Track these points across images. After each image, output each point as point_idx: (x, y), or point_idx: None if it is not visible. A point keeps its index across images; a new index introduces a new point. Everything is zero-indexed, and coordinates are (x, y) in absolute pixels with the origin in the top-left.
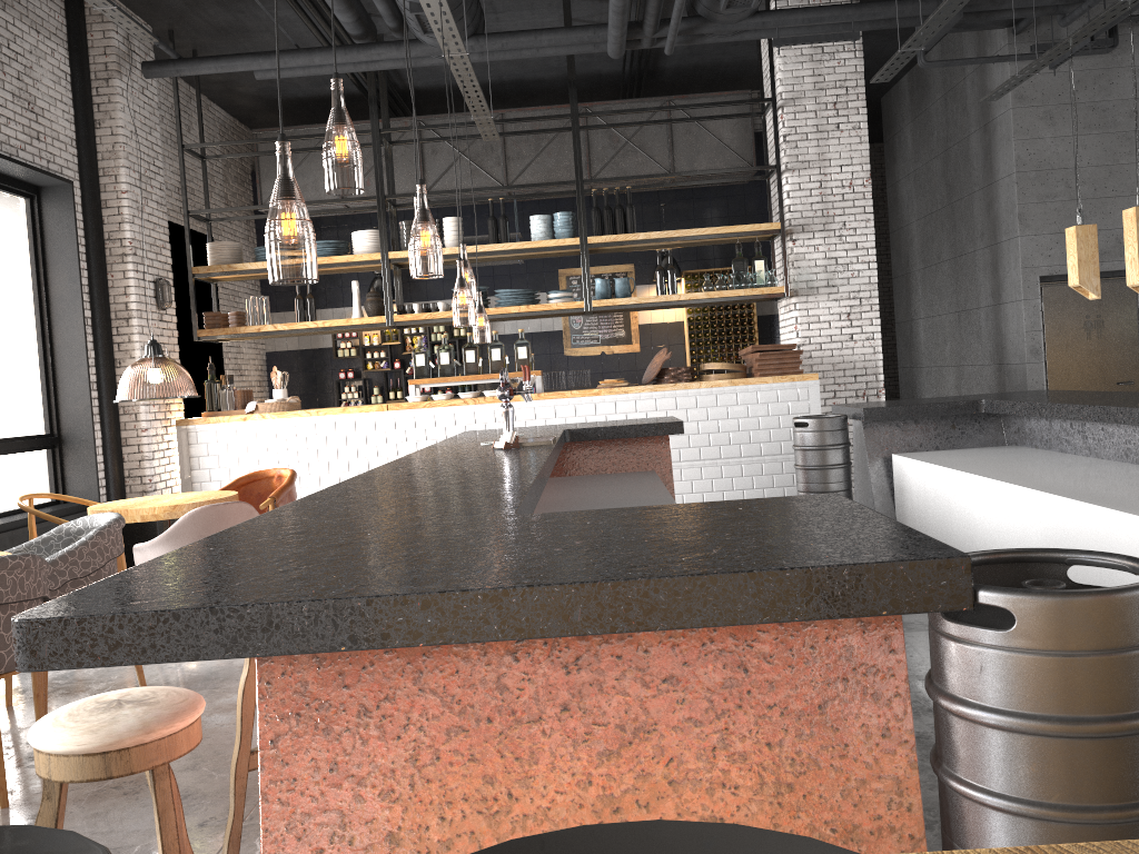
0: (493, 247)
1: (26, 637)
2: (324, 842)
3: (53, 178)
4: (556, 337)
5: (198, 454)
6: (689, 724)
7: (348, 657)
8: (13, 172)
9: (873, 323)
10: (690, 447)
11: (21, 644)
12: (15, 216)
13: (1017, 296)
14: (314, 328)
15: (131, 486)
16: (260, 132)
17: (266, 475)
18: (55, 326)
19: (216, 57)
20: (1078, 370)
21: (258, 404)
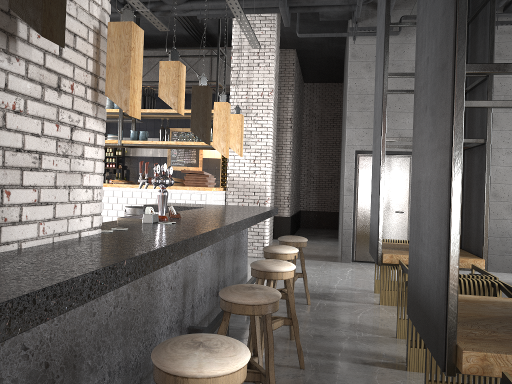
0: None
1: None
2: None
3: None
4: (164, 160)
5: None
6: None
7: None
8: None
9: (266, 166)
10: None
11: None
12: None
13: (345, 159)
14: None
15: None
16: None
17: None
18: None
19: None
20: None
21: None
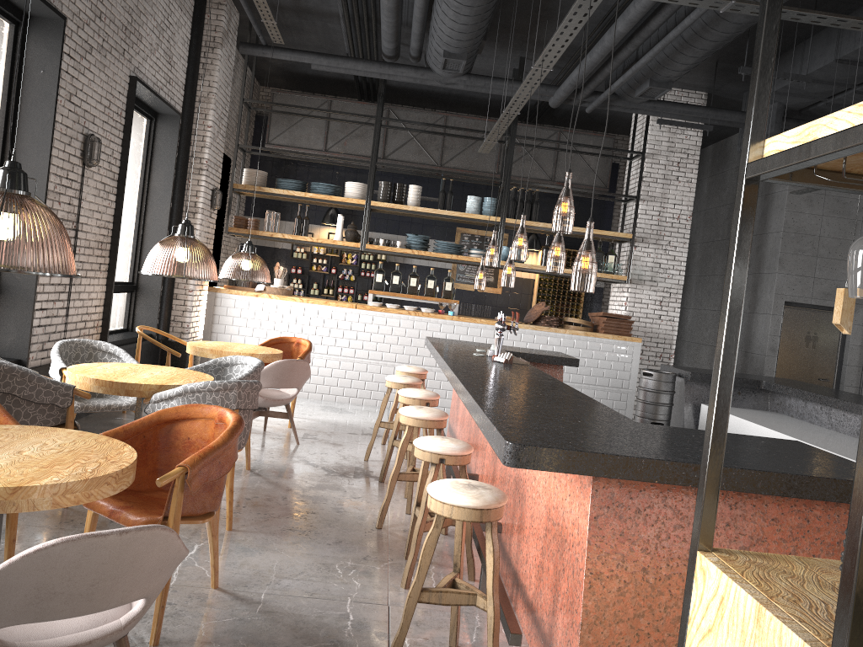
0: (442, 212)
1: (517, 452)
2: (613, 567)
3: (173, 111)
4: (446, 273)
5: (219, 313)
6: (780, 540)
7: (634, 485)
8: (151, 103)
9: (675, 310)
10: None
11: (514, 454)
12: (140, 130)
13: (767, 311)
14: (309, 241)
15: (174, 327)
16: (277, 93)
17: (288, 340)
18: (149, 209)
19: (292, 50)
20: (796, 366)
21: (266, 287)
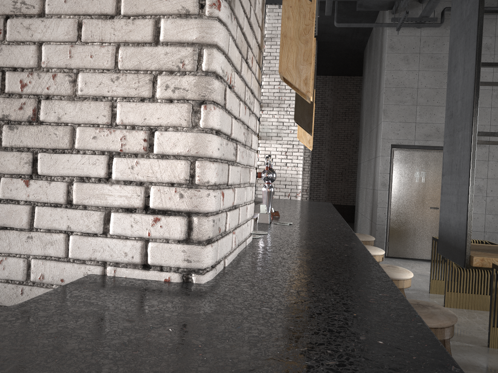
0: None
1: None
2: None
3: None
4: None
5: None
6: None
7: None
8: None
9: (298, 158)
10: None
11: None
12: None
13: (379, 153)
14: None
15: None
16: None
17: None
18: None
19: None
20: (409, 198)
21: None
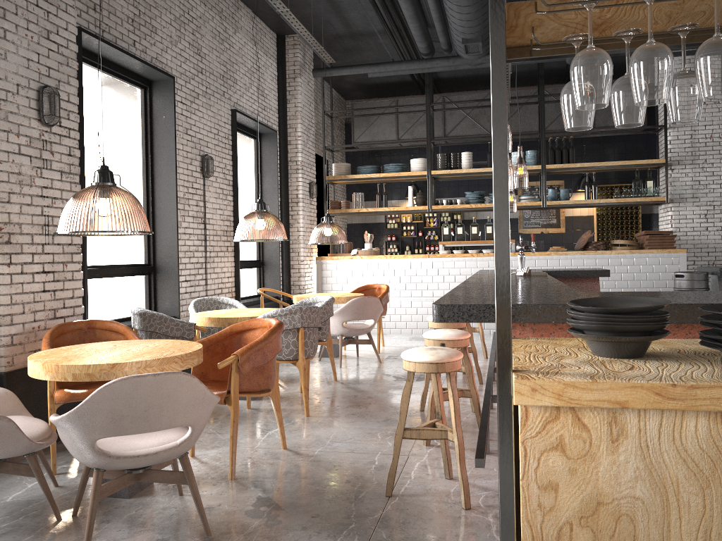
0: (490, 169)
1: (439, 310)
2: None
3: (270, 129)
4: (514, 222)
5: (326, 275)
6: None
7: (544, 329)
8: (253, 127)
9: (721, 220)
10: (603, 288)
11: (437, 312)
12: (250, 148)
13: None
14: (388, 211)
15: (294, 290)
16: (355, 102)
17: (372, 287)
18: None
19: (350, 66)
20: None
21: (358, 250)
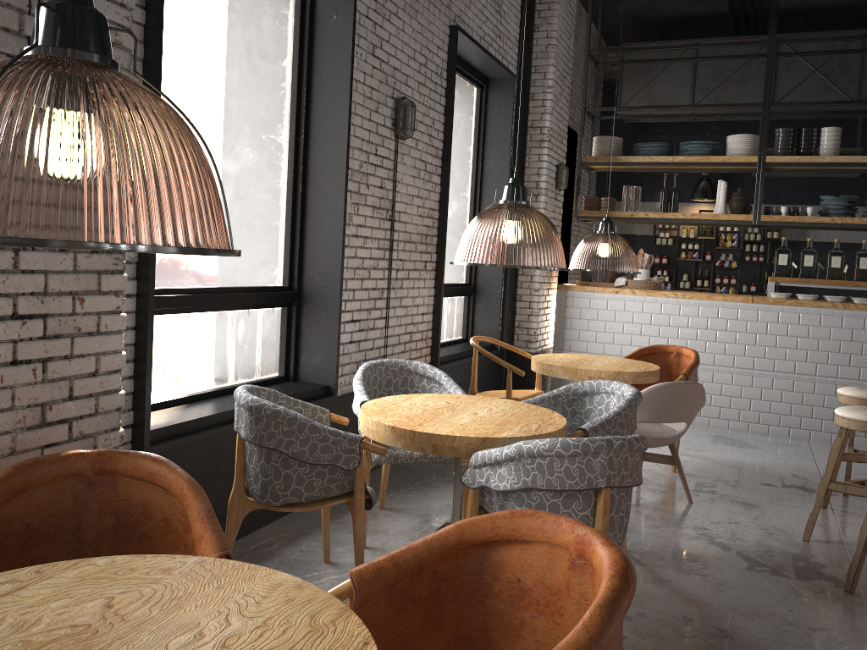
0: None
1: None
2: None
3: (505, 71)
4: None
5: (571, 316)
6: None
7: None
8: (479, 64)
9: None
10: None
11: None
12: (469, 102)
13: None
14: (681, 219)
15: (519, 335)
16: (628, 46)
17: (664, 350)
18: (484, 196)
19: None
20: None
21: (628, 280)
